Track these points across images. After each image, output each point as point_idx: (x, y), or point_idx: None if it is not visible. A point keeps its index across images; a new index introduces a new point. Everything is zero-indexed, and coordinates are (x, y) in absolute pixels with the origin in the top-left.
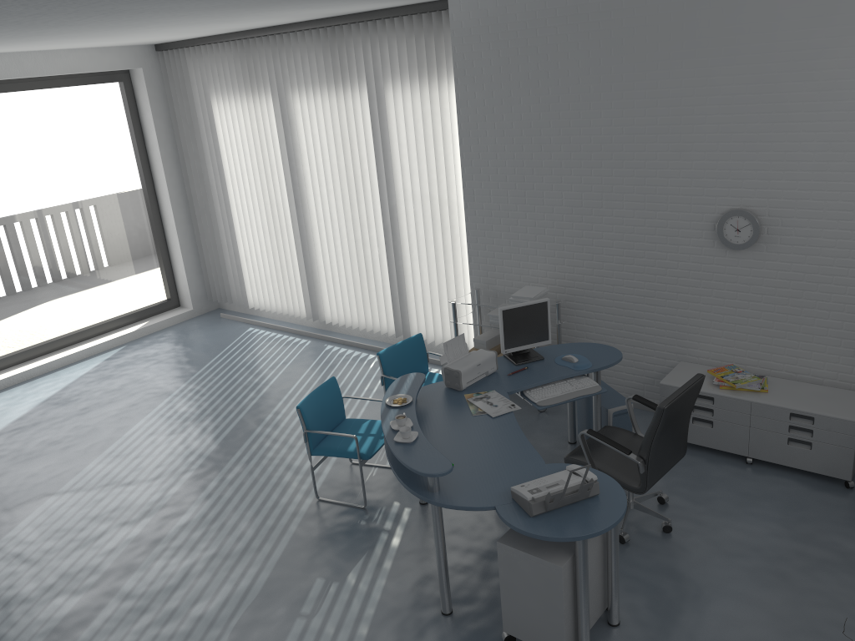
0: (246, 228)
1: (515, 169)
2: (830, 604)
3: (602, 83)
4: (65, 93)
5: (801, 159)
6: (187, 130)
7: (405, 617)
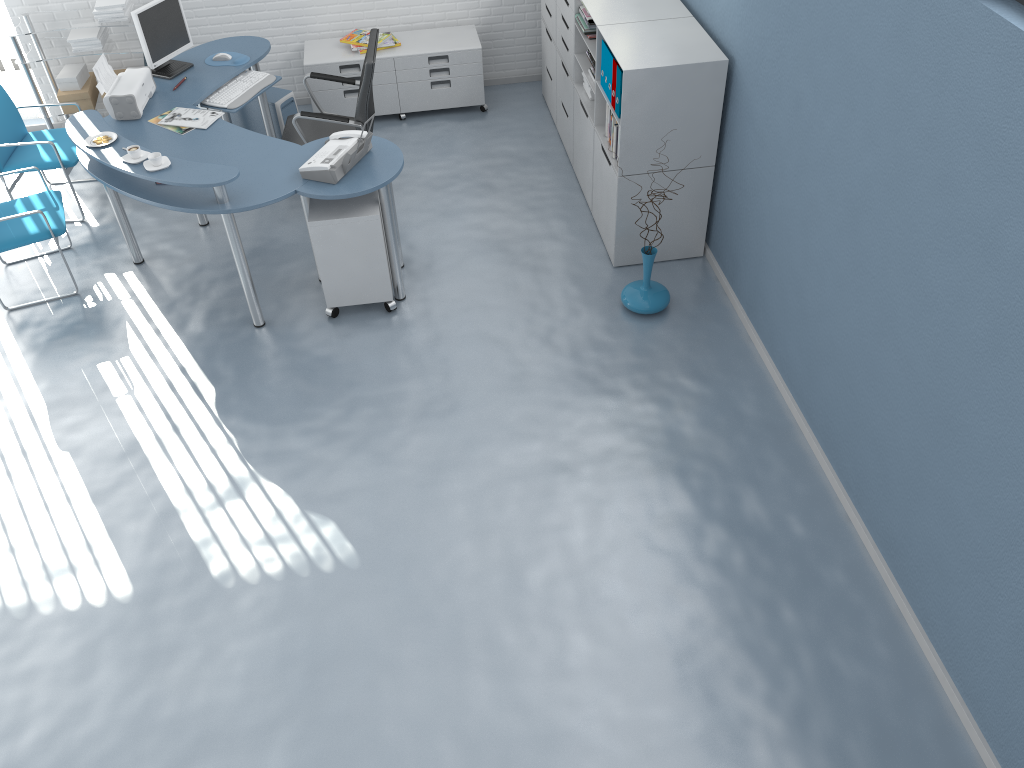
0: None
1: None
2: (526, 189)
3: None
4: None
5: None
6: None
7: (226, 346)
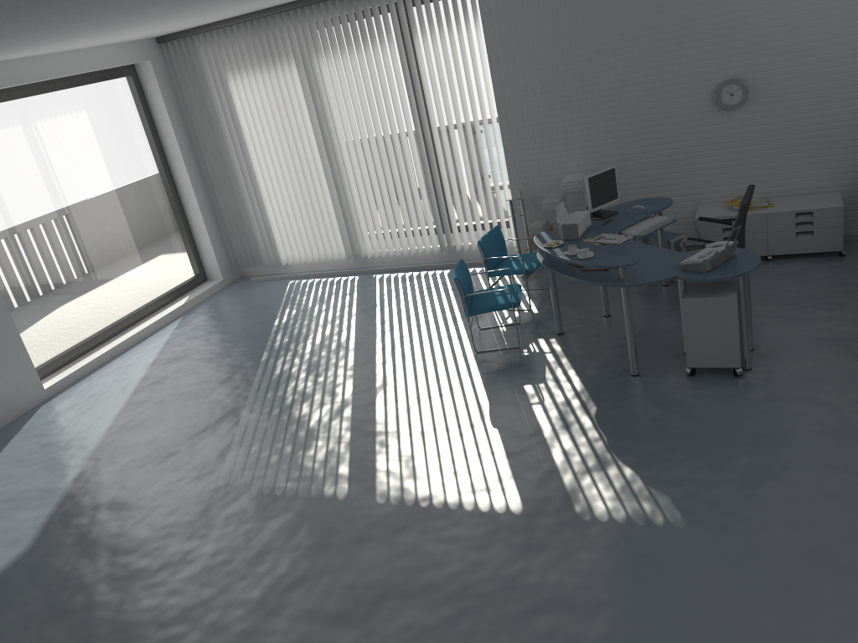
0: (274, 191)
1: (543, 84)
2: None
3: (612, 3)
4: (88, 90)
5: (771, 34)
6: (198, 112)
7: (609, 384)
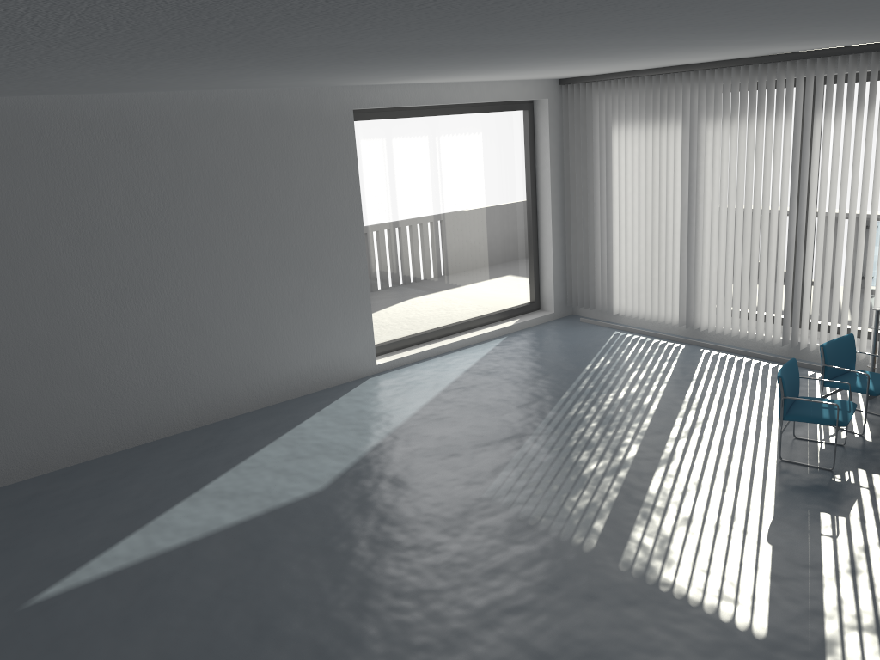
0: (625, 241)
1: None
2: None
3: None
4: (487, 117)
5: None
6: (577, 153)
7: None
